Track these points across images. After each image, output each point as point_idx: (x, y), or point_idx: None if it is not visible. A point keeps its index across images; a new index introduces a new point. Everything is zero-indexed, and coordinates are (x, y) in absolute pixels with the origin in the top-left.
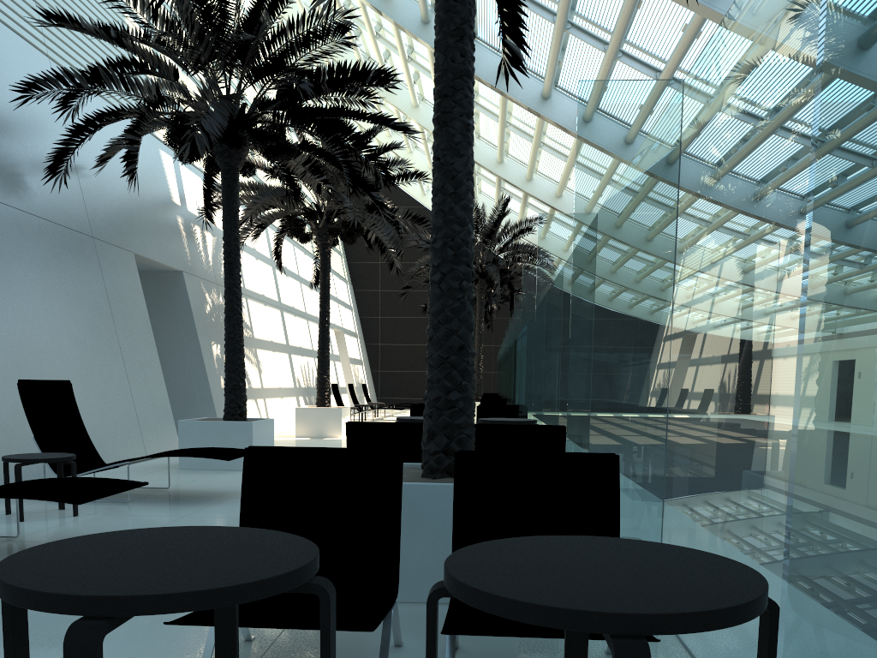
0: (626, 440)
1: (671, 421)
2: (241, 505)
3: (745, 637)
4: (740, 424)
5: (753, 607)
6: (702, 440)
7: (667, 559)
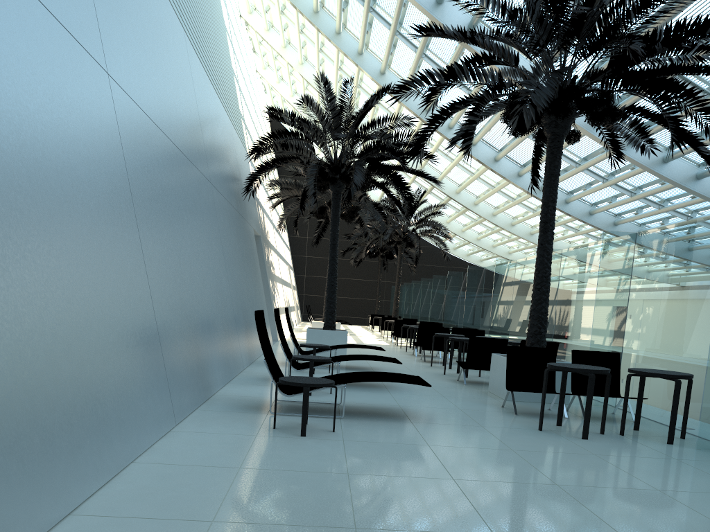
0: (609, 349)
1: (626, 343)
2: (506, 363)
3: (663, 401)
4: (663, 345)
5: (692, 376)
6: (644, 349)
7: (669, 371)
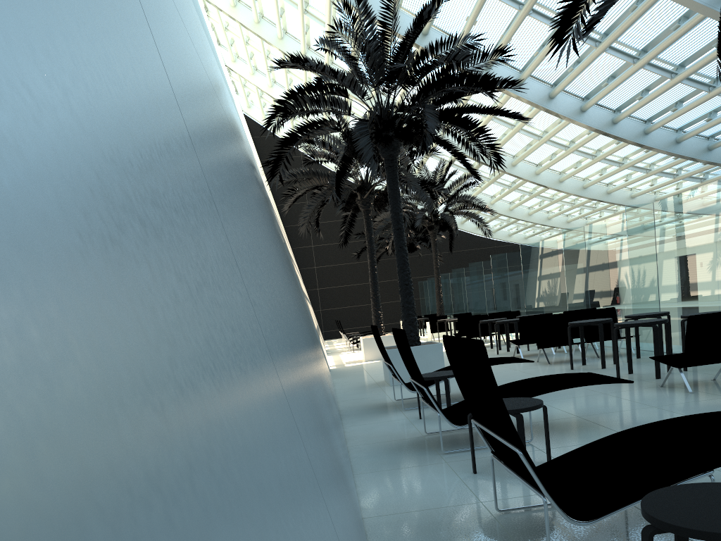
0: None
1: None
2: None
3: None
4: None
5: None
6: None
7: None
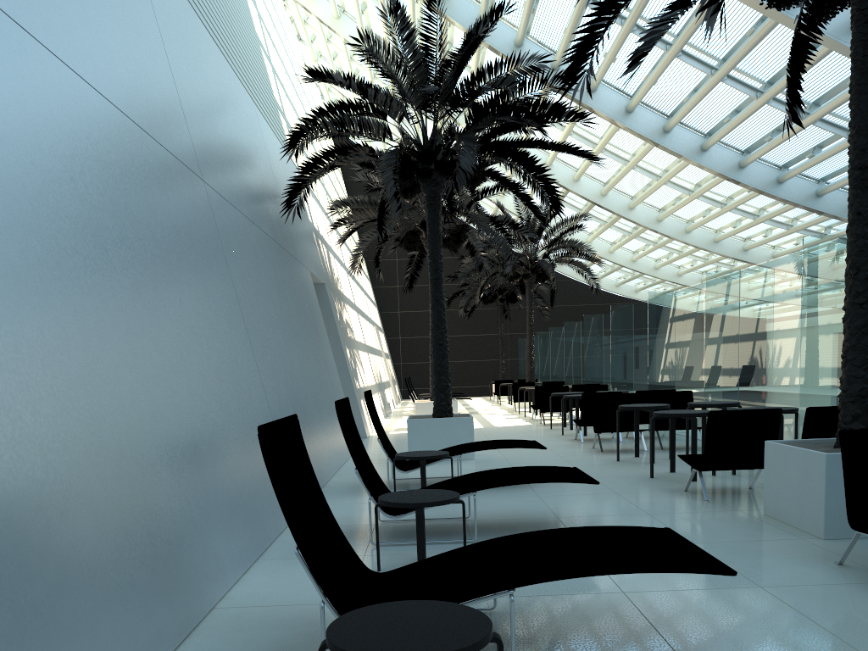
0: None
1: None
2: (844, 470)
3: None
4: None
5: None
6: None
7: None
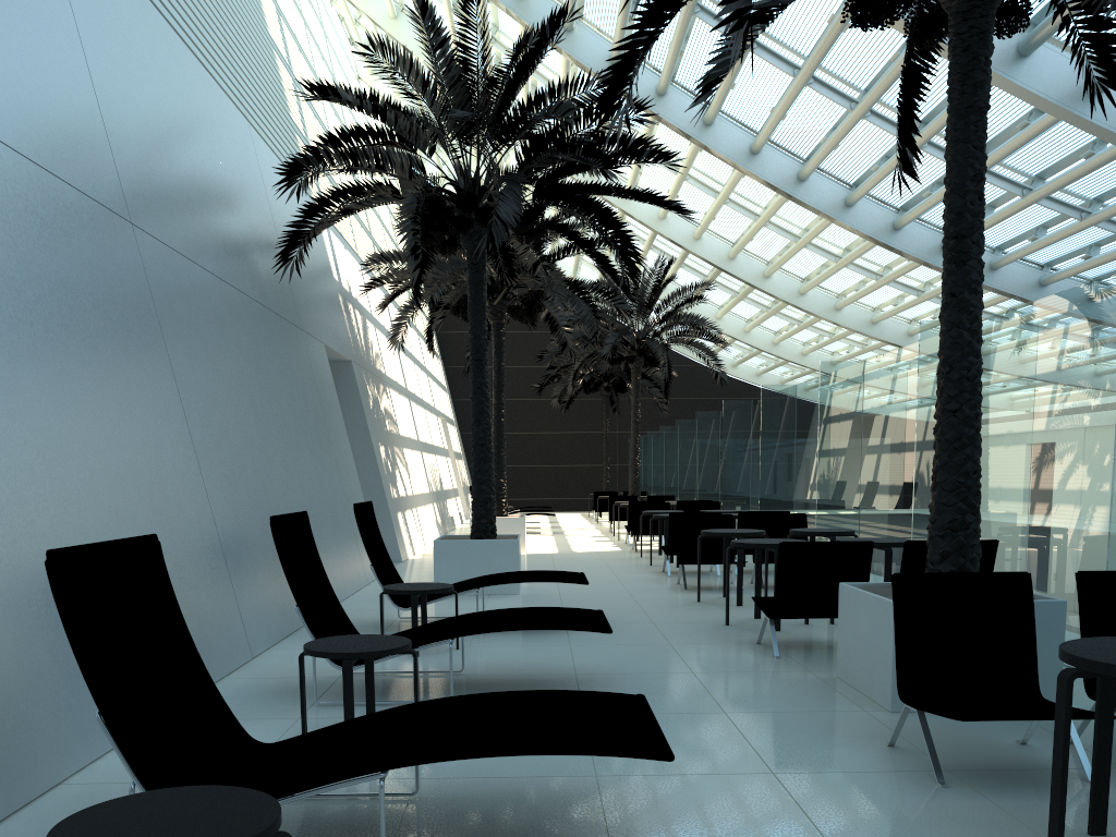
0: None
1: None
2: (895, 625)
3: None
4: None
5: None
6: None
7: None
